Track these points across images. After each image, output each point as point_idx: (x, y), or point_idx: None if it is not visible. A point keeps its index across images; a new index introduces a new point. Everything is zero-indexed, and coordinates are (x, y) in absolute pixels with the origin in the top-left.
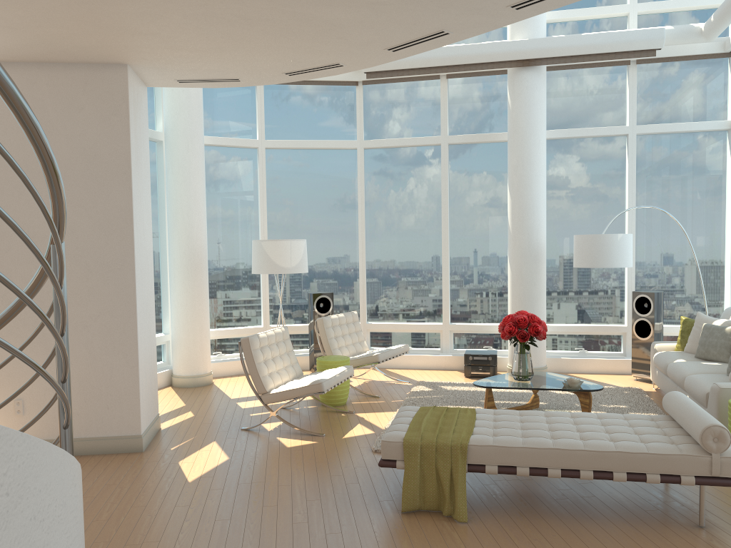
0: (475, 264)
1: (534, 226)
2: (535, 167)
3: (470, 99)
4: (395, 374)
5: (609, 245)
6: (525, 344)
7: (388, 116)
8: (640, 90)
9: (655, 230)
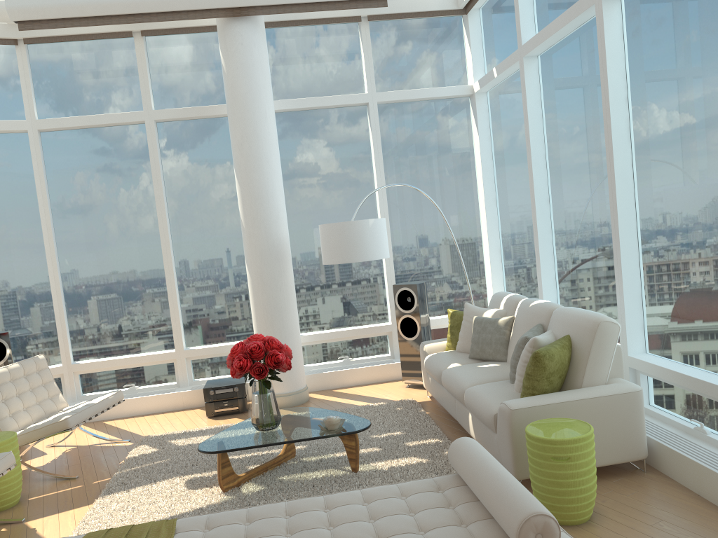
0: (209, 270)
1: (271, 218)
2: (264, 144)
3: (177, 64)
4: (115, 428)
5: (360, 233)
6: (265, 380)
7: (70, 87)
8: (376, 53)
9: (409, 212)
